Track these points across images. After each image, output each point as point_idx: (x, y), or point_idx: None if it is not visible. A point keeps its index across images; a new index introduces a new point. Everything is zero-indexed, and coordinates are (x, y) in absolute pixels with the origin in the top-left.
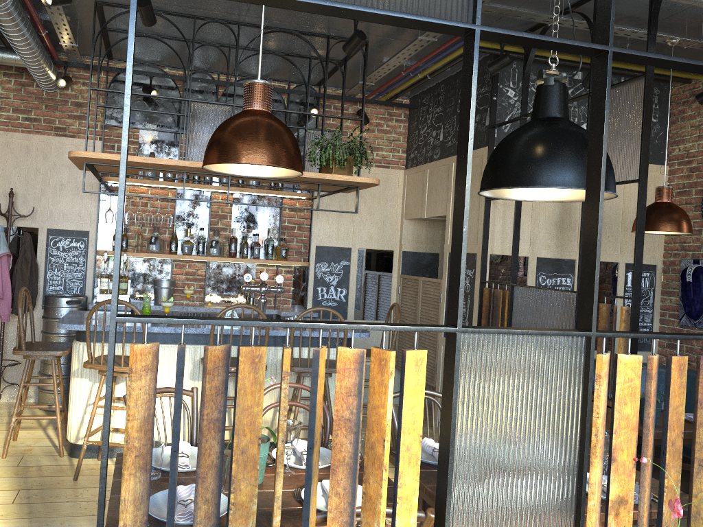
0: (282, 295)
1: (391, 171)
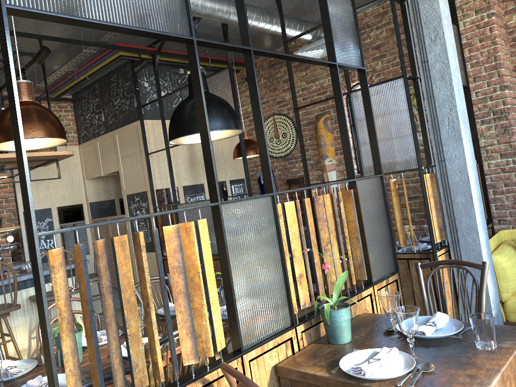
0: (3, 255)
1: (69, 147)
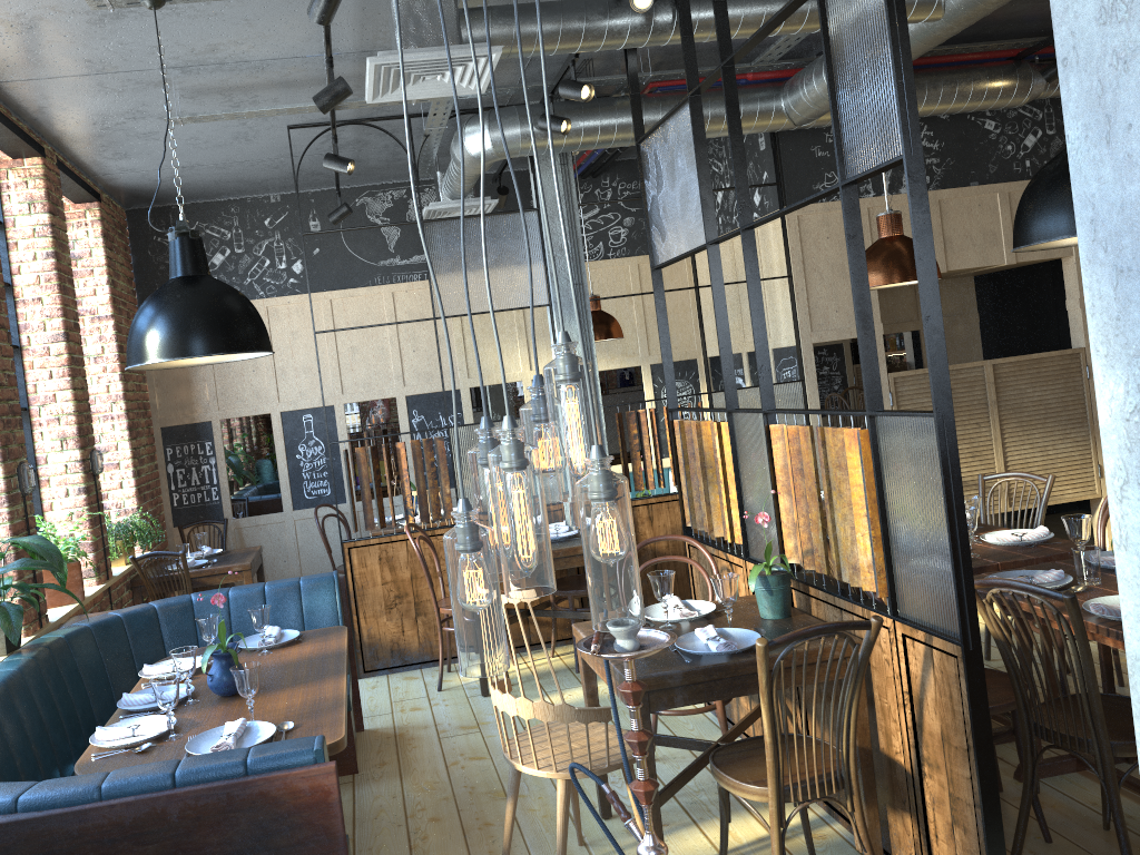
0: None
1: None
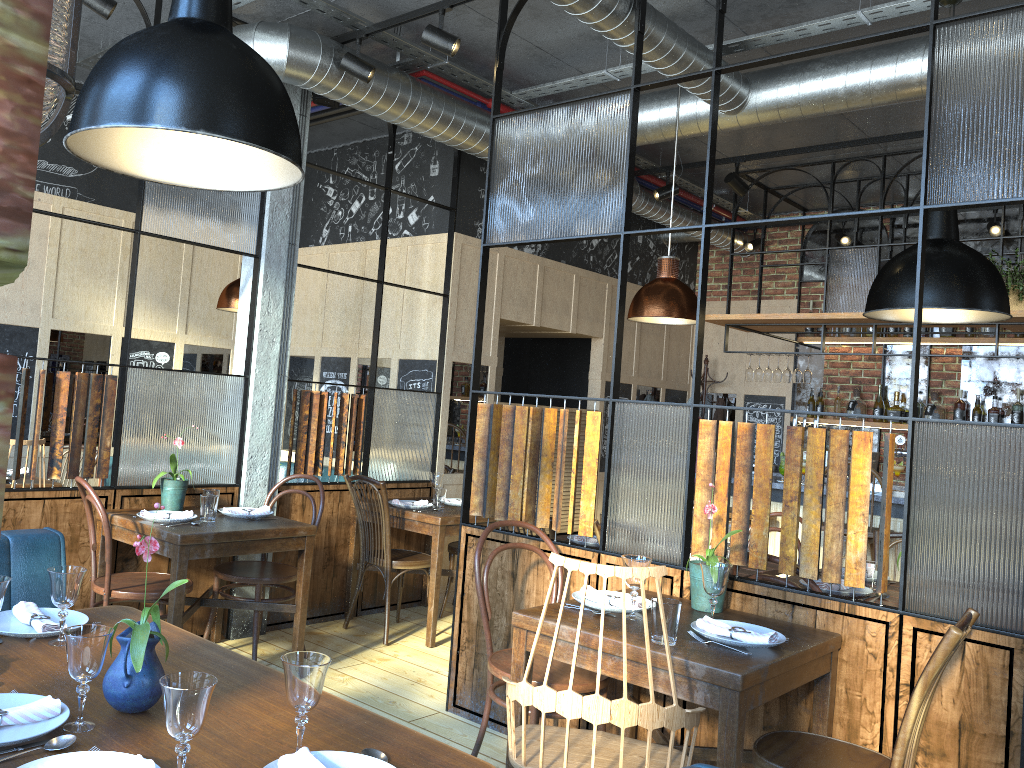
0: None
1: None
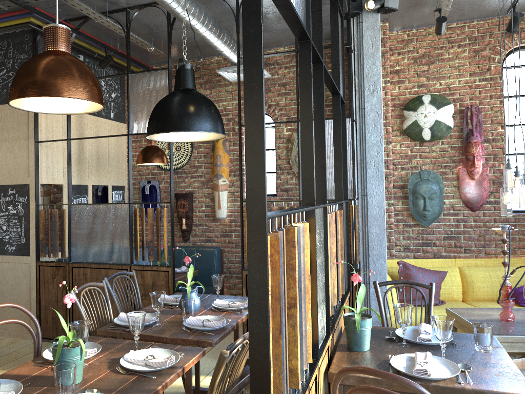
0: None
1: None
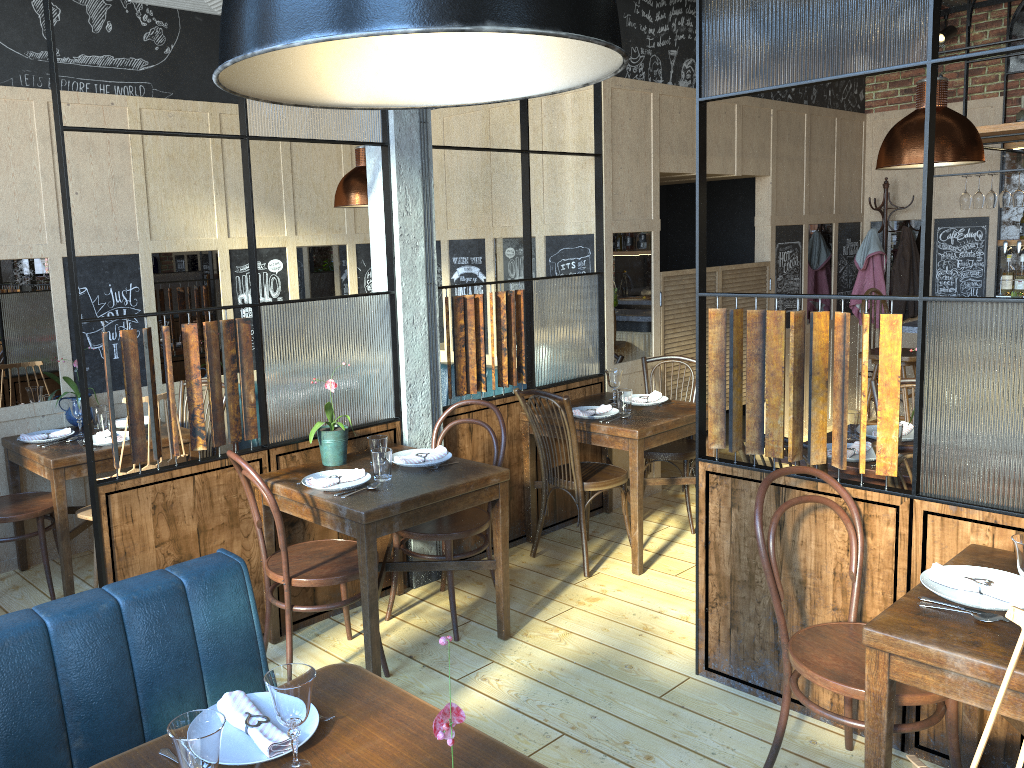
0: None
1: None
